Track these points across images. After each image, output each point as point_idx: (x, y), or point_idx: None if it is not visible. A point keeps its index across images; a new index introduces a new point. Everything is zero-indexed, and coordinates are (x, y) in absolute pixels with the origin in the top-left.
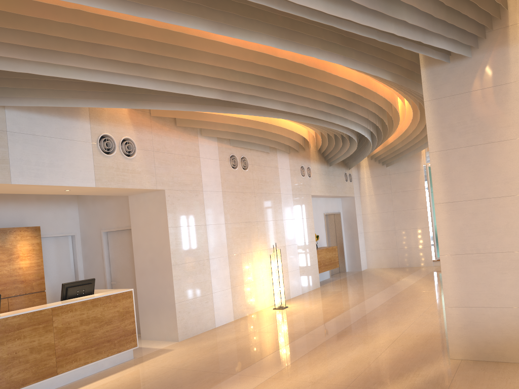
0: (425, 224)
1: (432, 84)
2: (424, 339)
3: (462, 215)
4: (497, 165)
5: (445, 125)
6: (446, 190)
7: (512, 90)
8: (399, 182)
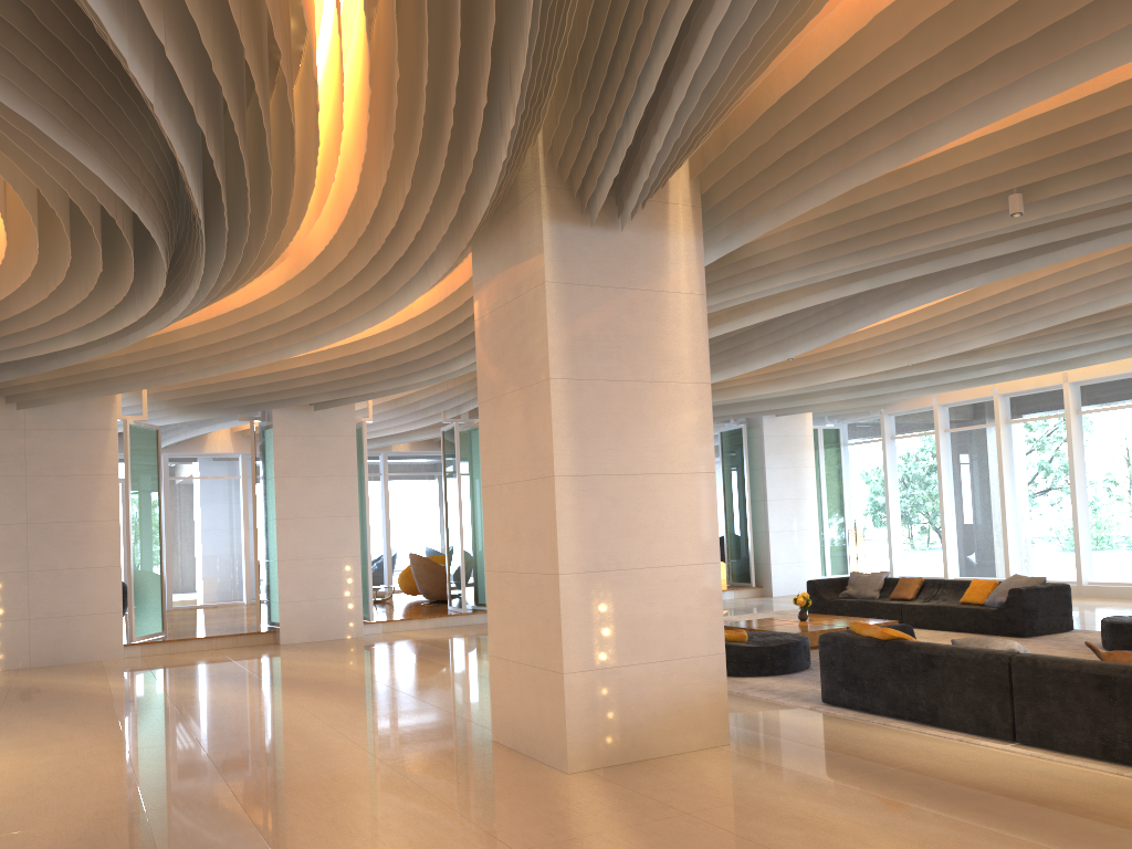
0: (113, 557)
1: (560, 254)
2: (453, 761)
3: (598, 501)
4: (648, 421)
5: (578, 334)
6: (575, 452)
7: (671, 305)
8: (50, 452)
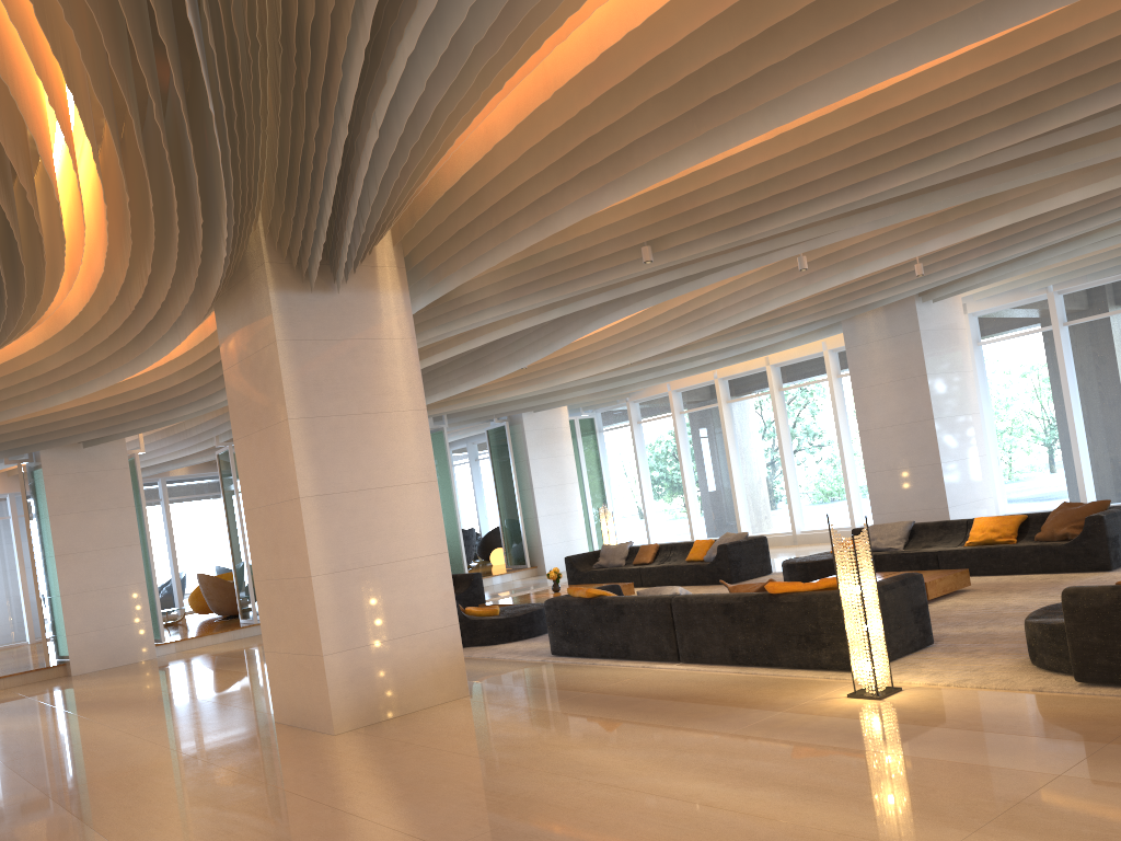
0: None
1: (287, 317)
2: (239, 741)
3: (339, 514)
4: (376, 445)
5: (309, 381)
6: (316, 476)
7: (387, 349)
8: None
